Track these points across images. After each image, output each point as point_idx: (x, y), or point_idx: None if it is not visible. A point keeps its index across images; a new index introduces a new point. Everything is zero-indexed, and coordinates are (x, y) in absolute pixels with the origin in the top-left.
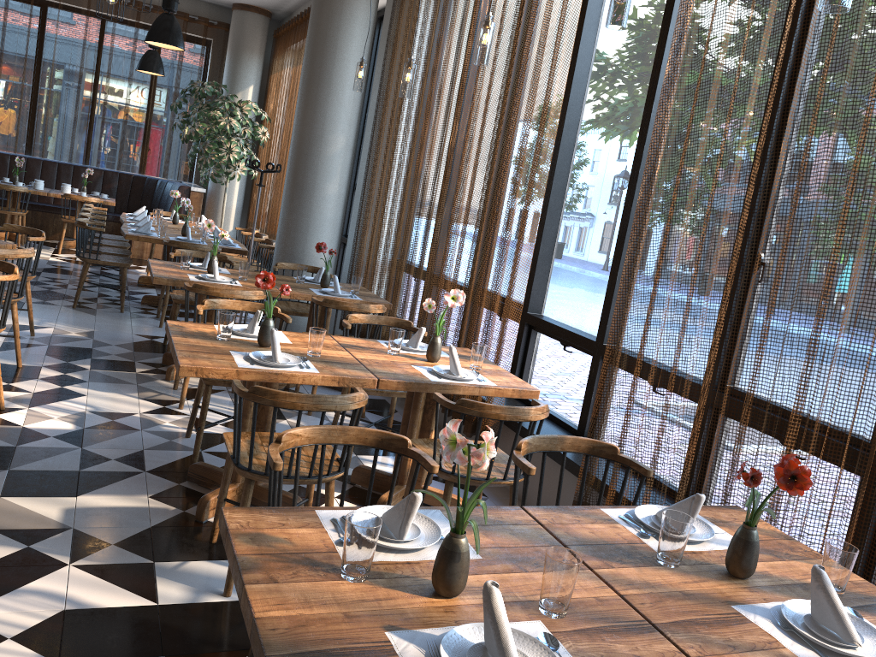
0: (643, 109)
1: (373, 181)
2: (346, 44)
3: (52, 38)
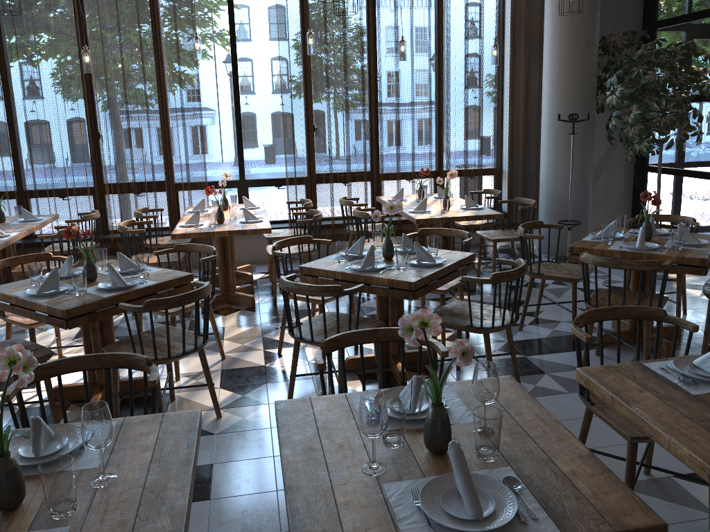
0: (232, 72)
1: None
2: None
3: None
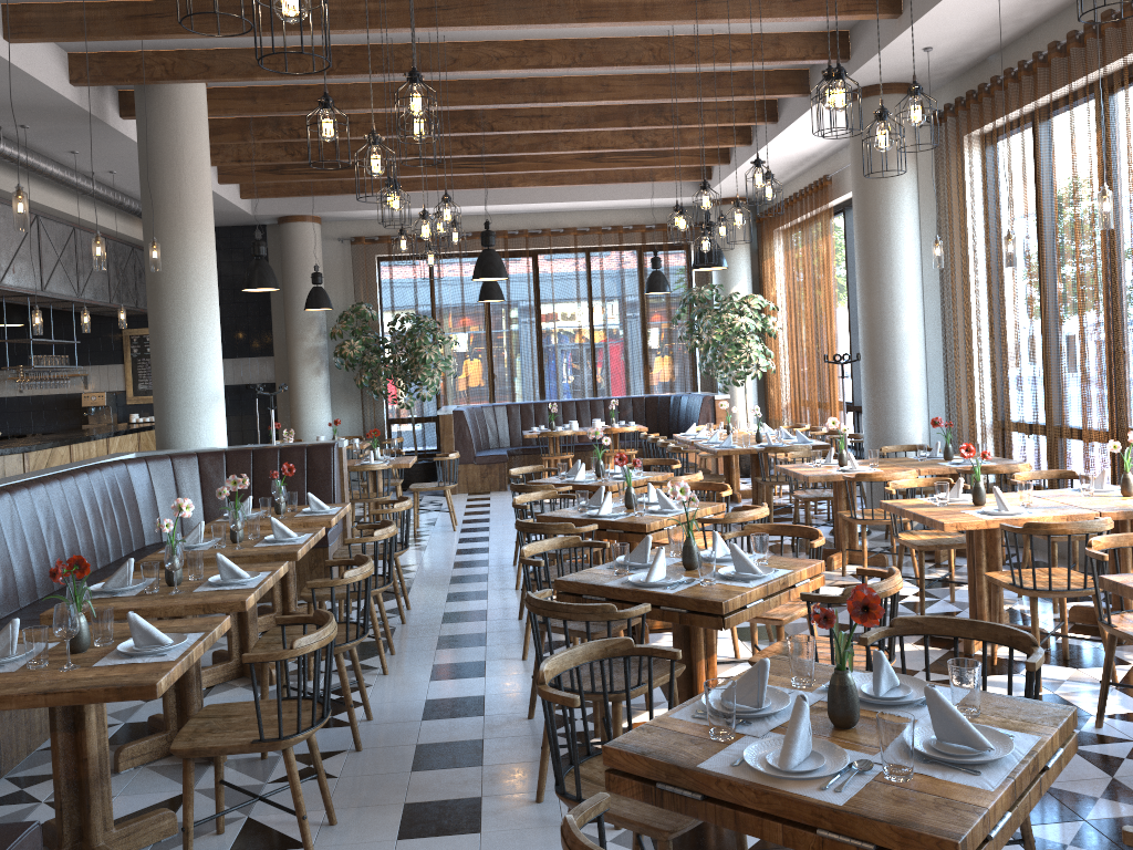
0: None
1: (957, 348)
2: (898, 223)
3: (549, 283)
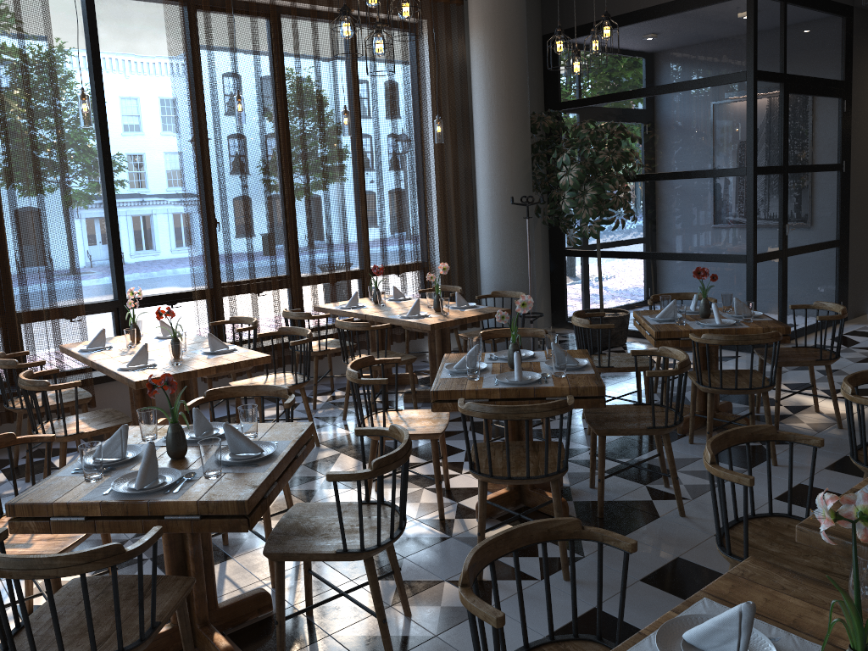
0: (102, 146)
1: None
2: None
3: None
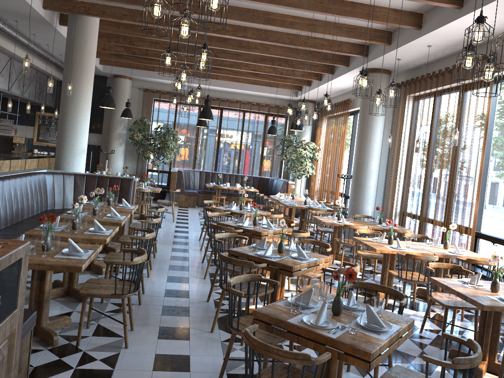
0: None
1: (390, 179)
2: (376, 125)
3: (226, 122)
